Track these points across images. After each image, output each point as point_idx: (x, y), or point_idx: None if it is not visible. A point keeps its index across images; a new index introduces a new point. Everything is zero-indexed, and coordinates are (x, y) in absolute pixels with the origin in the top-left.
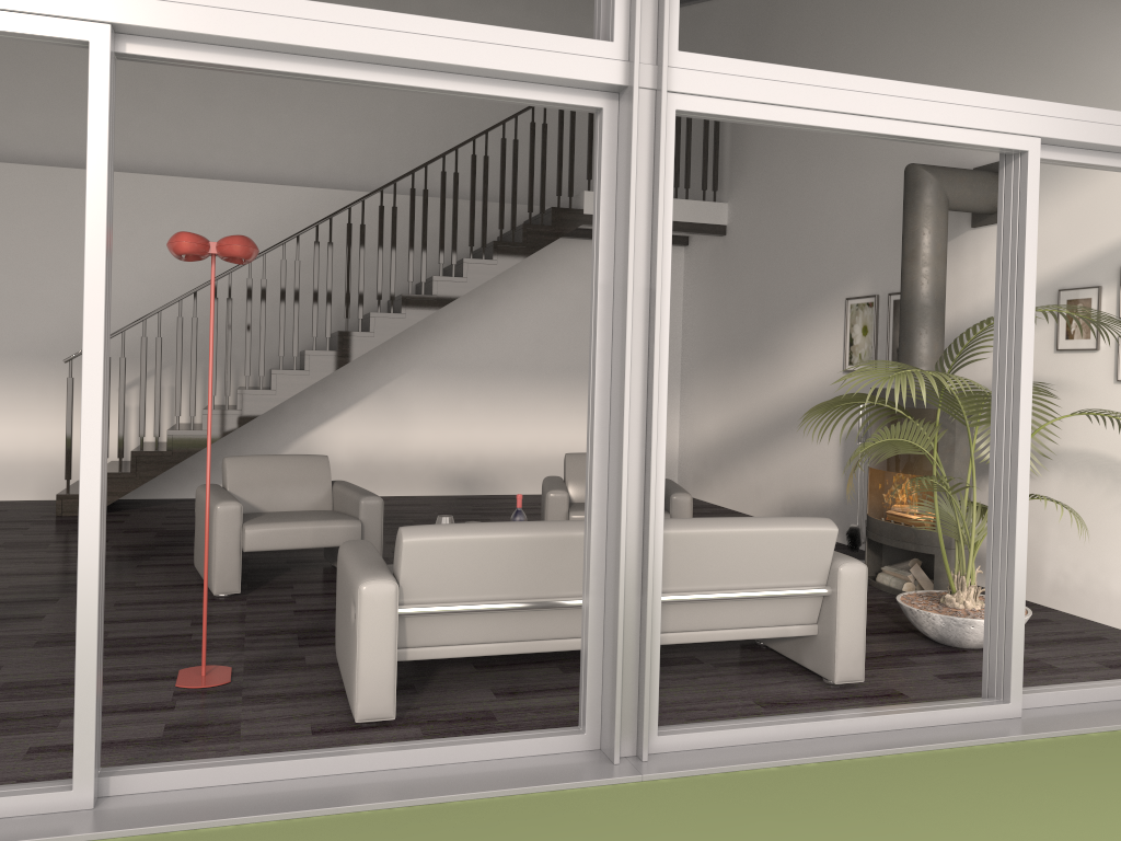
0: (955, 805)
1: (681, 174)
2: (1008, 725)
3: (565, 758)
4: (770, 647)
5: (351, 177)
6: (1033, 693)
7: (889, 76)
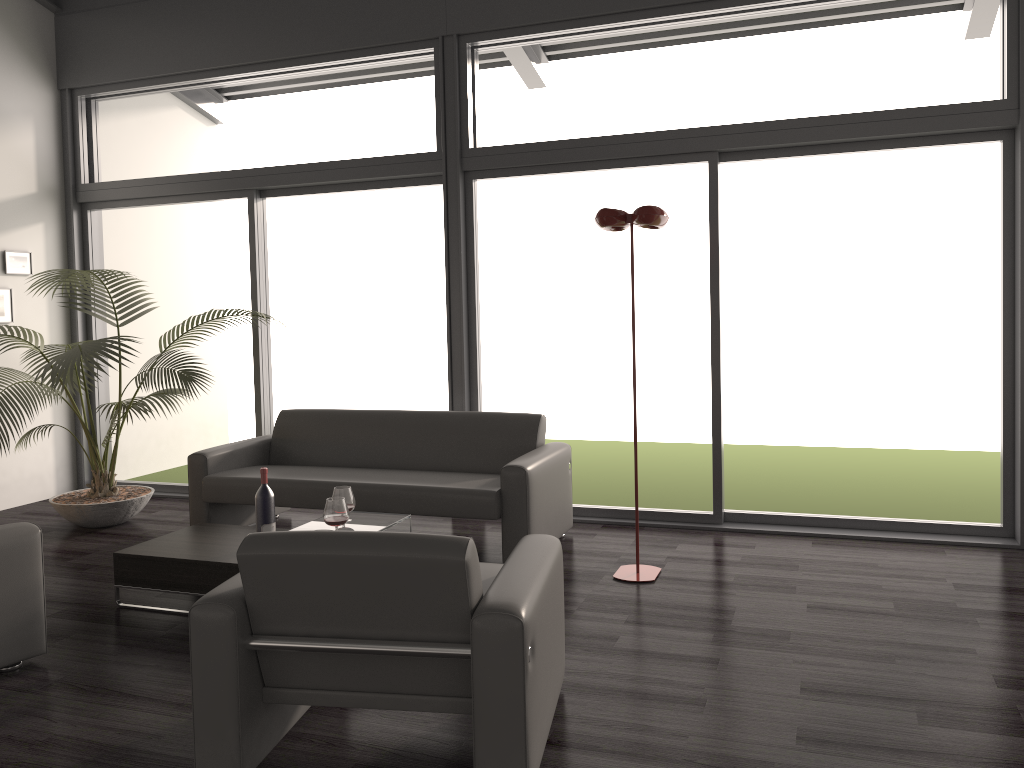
0: None
1: None
2: None
3: None
4: None
5: None
6: None
7: None
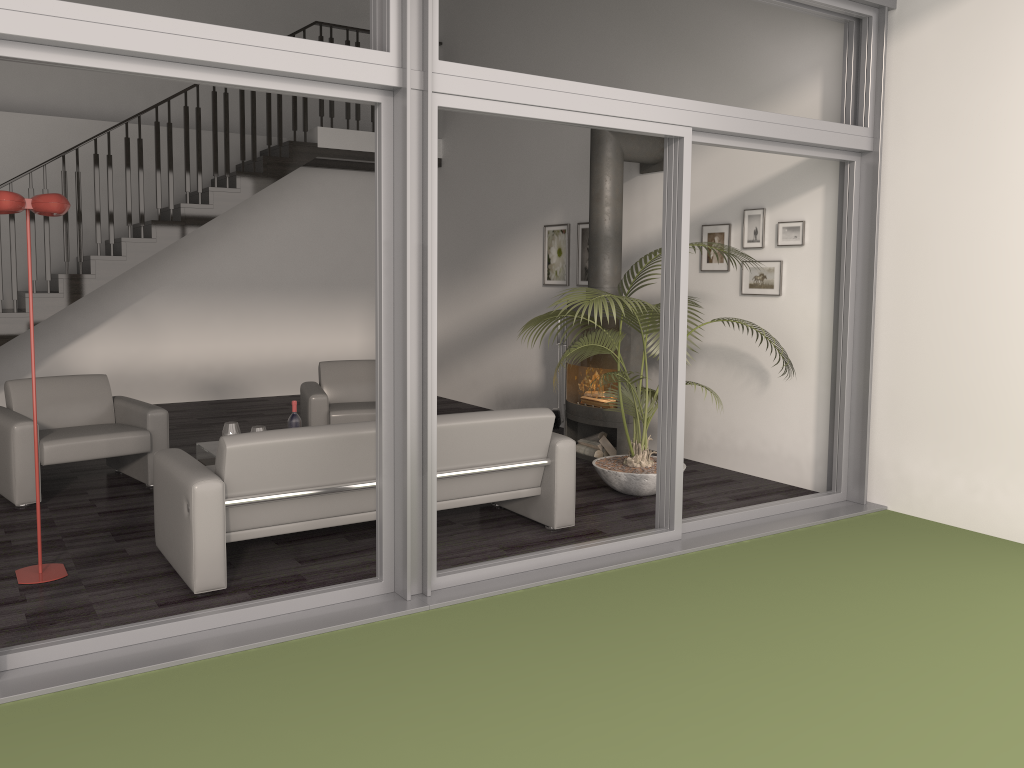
0: (642, 599)
1: None
2: (673, 545)
3: (369, 600)
4: (503, 507)
5: (86, 104)
6: (689, 522)
7: (575, 44)
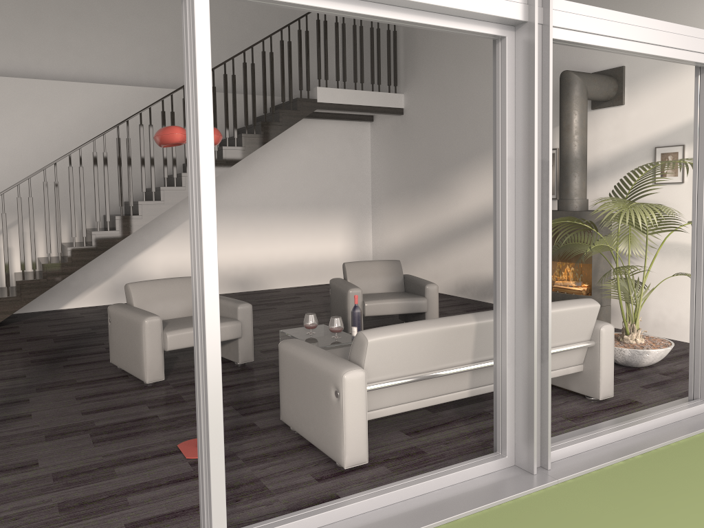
0: None
1: (365, 75)
2: None
3: (500, 475)
4: None
5: (144, 78)
6: None
7: None
